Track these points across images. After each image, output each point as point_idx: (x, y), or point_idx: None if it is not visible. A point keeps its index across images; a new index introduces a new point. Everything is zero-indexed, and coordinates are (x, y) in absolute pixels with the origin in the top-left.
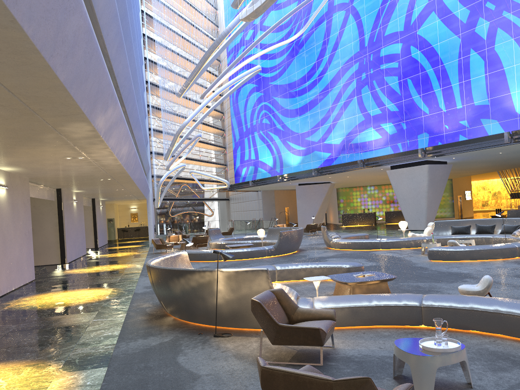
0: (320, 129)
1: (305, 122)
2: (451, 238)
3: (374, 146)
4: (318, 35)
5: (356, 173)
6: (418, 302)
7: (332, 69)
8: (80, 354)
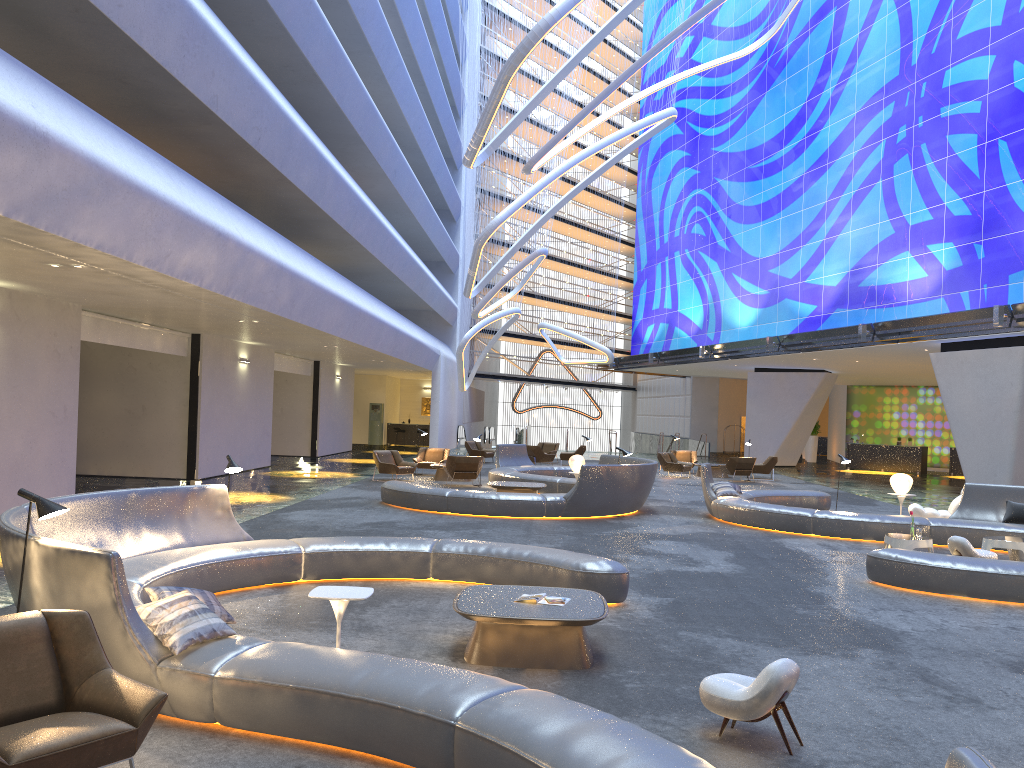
0: (801, 251)
1: (772, 235)
2: (996, 532)
3: (908, 295)
4: (816, 43)
5: (870, 354)
6: (454, 712)
7: (838, 119)
8: None
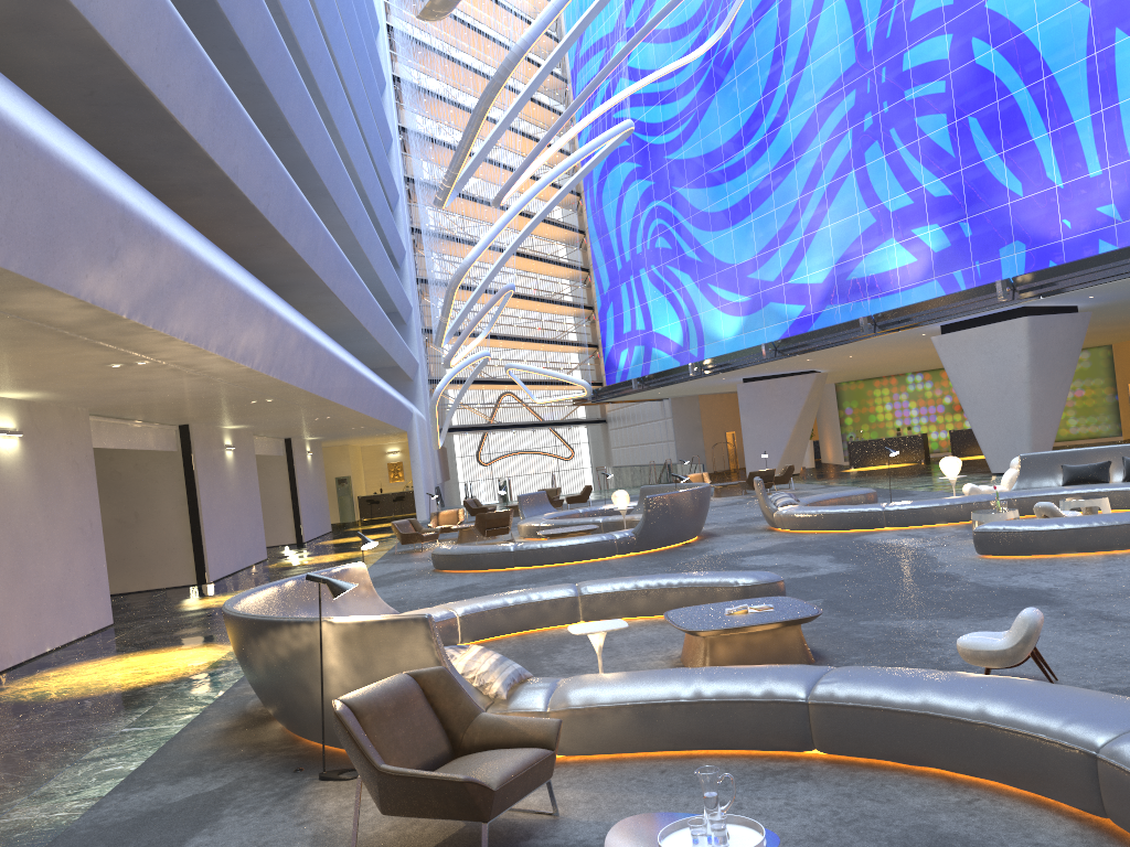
0: (779, 251)
1: (745, 239)
2: (1060, 496)
3: (899, 282)
4: (763, 38)
5: (866, 347)
6: (802, 693)
7: (798, 113)
8: (9, 825)
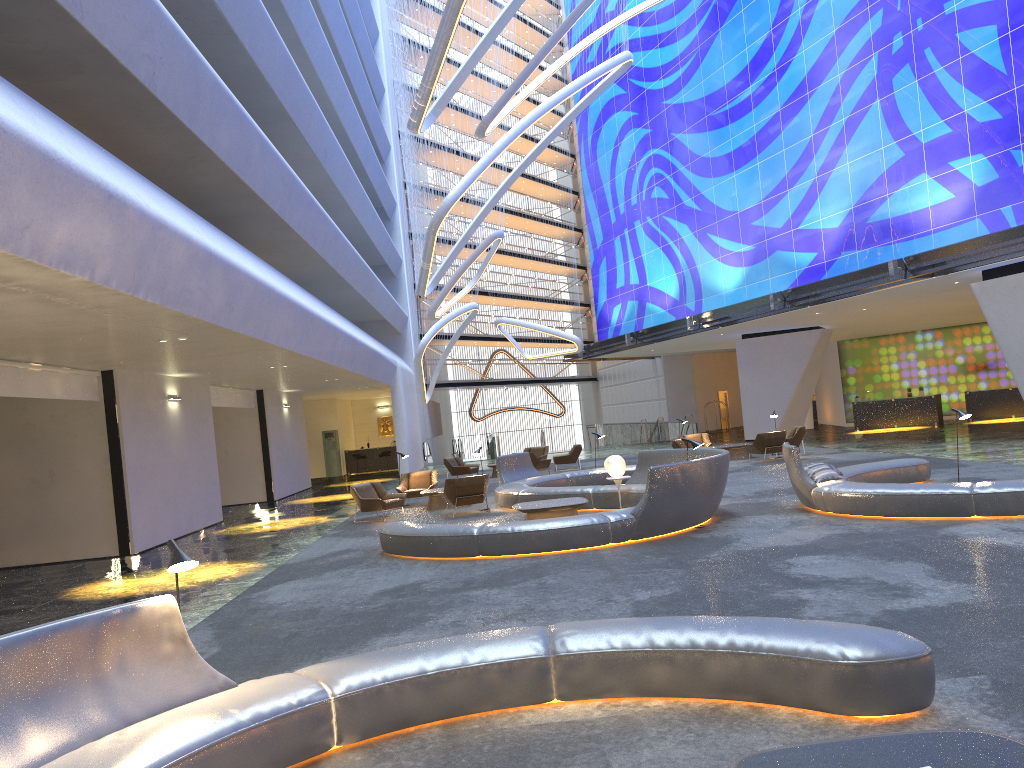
0: (788, 195)
1: (750, 184)
2: None
3: (932, 223)
4: None
5: (885, 298)
6: None
7: (814, 41)
8: None
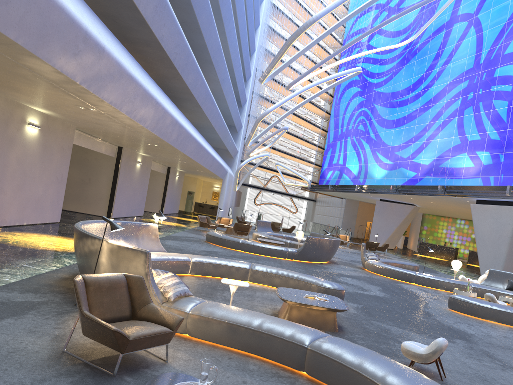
0: (412, 145)
1: (398, 135)
2: (503, 293)
3: (463, 174)
4: (433, 45)
5: (439, 200)
6: (306, 342)
7: (439, 84)
8: None
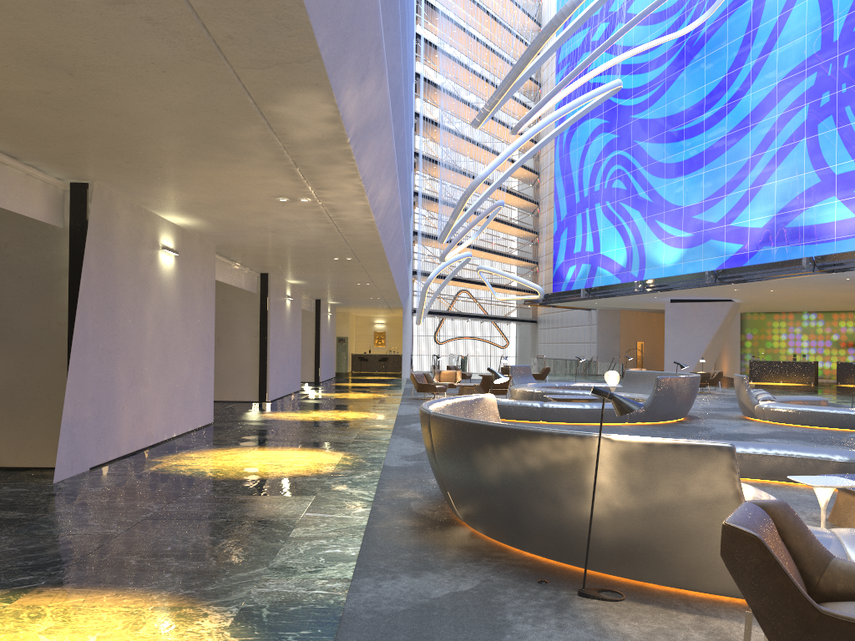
0: (725, 199)
1: (695, 187)
2: None
3: (836, 233)
4: (735, 25)
5: (791, 284)
6: None
7: (760, 88)
8: (274, 596)
